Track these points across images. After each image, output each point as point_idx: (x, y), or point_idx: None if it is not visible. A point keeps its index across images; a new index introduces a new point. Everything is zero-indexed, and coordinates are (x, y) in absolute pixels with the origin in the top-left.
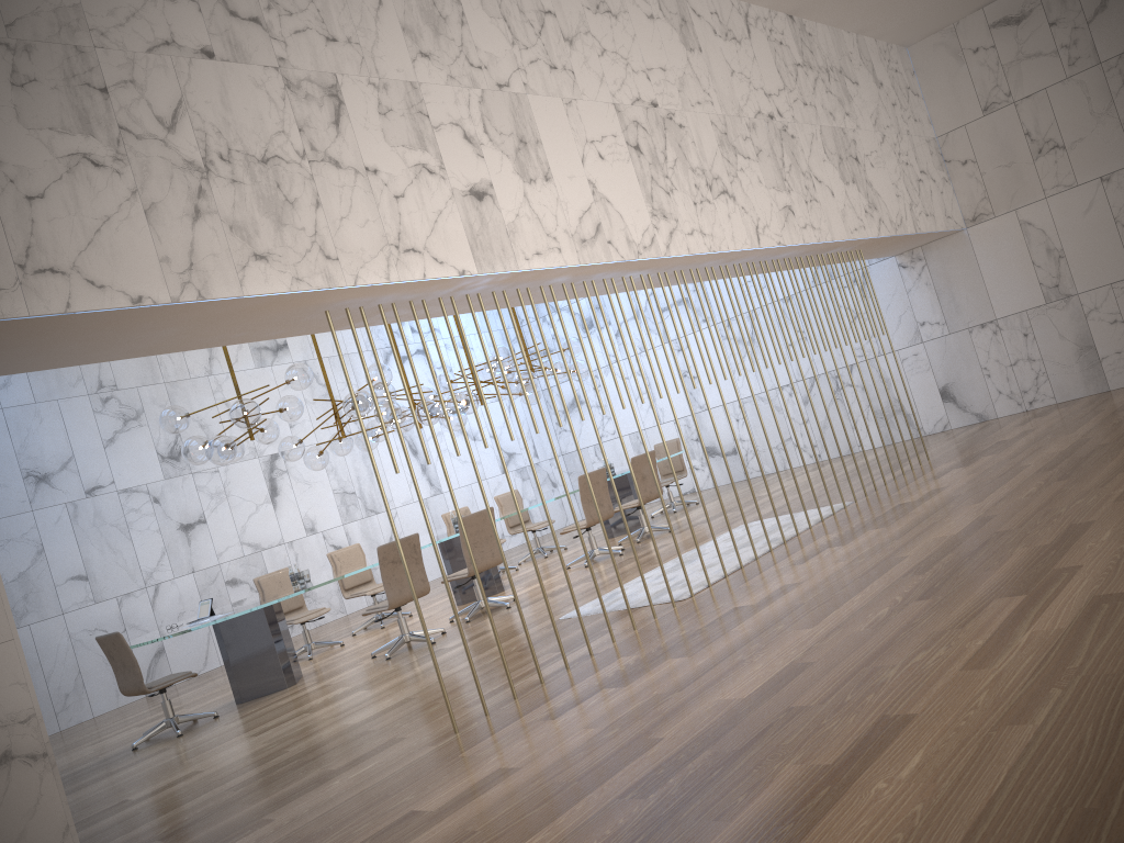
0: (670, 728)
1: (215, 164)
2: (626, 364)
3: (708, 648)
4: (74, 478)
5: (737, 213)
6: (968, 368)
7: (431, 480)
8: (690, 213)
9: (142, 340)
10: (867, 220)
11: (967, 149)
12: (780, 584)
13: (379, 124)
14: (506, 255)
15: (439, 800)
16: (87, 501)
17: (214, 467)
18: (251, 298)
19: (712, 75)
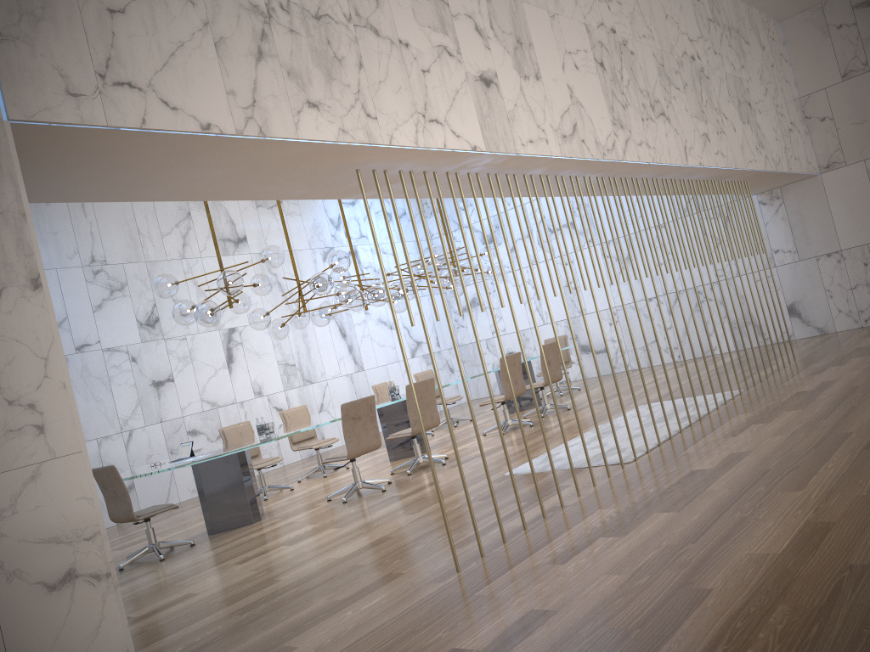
0: (712, 579)
1: (276, 11)
2: (518, 274)
3: (693, 504)
4: (66, 335)
5: (671, 133)
6: (813, 289)
7: (356, 359)
8: (640, 127)
9: (190, 180)
10: (757, 155)
11: (826, 108)
12: (727, 452)
13: (410, 4)
14: (507, 138)
15: (480, 639)
16: (76, 356)
17: (182, 335)
18: (303, 143)
19: (653, 15)
